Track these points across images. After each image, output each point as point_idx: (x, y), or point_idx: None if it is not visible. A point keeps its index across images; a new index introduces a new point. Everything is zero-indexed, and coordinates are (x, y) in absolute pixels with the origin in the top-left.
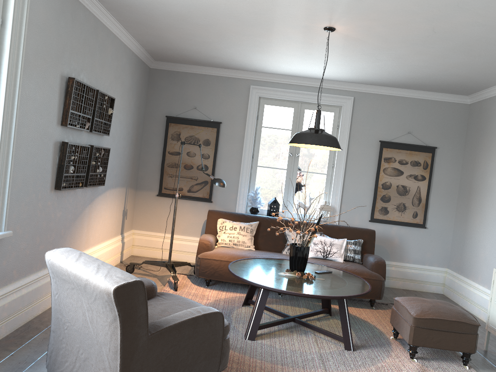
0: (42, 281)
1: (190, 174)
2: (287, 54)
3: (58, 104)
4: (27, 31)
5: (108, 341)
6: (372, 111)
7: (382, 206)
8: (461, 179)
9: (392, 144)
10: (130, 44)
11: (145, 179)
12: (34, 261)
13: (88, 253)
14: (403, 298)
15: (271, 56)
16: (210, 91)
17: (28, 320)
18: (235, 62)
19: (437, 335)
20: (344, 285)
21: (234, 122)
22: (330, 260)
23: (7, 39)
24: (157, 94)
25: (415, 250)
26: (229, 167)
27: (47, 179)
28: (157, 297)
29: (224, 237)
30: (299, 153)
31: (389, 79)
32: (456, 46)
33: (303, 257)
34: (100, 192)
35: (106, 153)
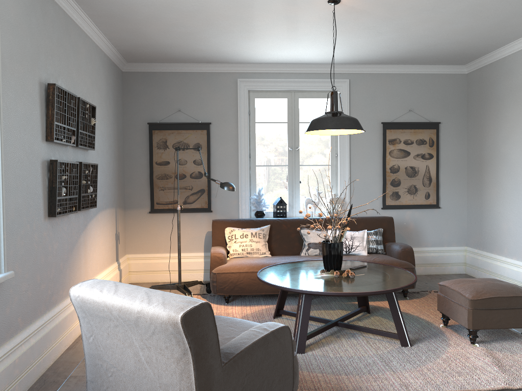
0: (49, 325)
1: (183, 184)
2: (281, 38)
3: (40, 116)
4: None
5: (177, 381)
6: (369, 92)
7: (393, 191)
8: (469, 152)
9: (395, 124)
10: (102, 44)
11: (133, 197)
12: (38, 304)
13: None
14: (449, 282)
15: (261, 43)
16: (194, 90)
17: (41, 374)
18: (220, 54)
19: (497, 314)
20: (388, 277)
21: (225, 121)
22: (353, 255)
23: None
24: (134, 100)
25: (432, 232)
26: (226, 171)
27: (40, 205)
28: None
29: (236, 247)
30: (298, 146)
31: (387, 55)
32: (466, 7)
33: (338, 254)
34: (92, 215)
35: (94, 170)
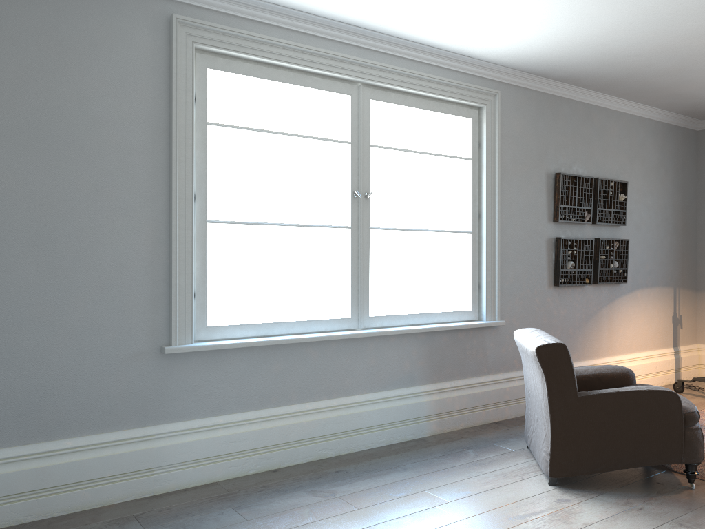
0: None
1: None
2: None
3: (546, 202)
4: (502, 144)
5: (542, 397)
6: None
7: None
8: None
9: None
10: (648, 113)
11: None
12: None
13: (613, 360)
14: None
15: None
16: None
17: None
18: None
19: None
20: None
21: None
22: None
23: (483, 157)
24: None
25: None
26: None
27: (543, 275)
28: (632, 385)
29: None
30: None
31: None
32: None
33: None
34: (624, 291)
35: (623, 245)
